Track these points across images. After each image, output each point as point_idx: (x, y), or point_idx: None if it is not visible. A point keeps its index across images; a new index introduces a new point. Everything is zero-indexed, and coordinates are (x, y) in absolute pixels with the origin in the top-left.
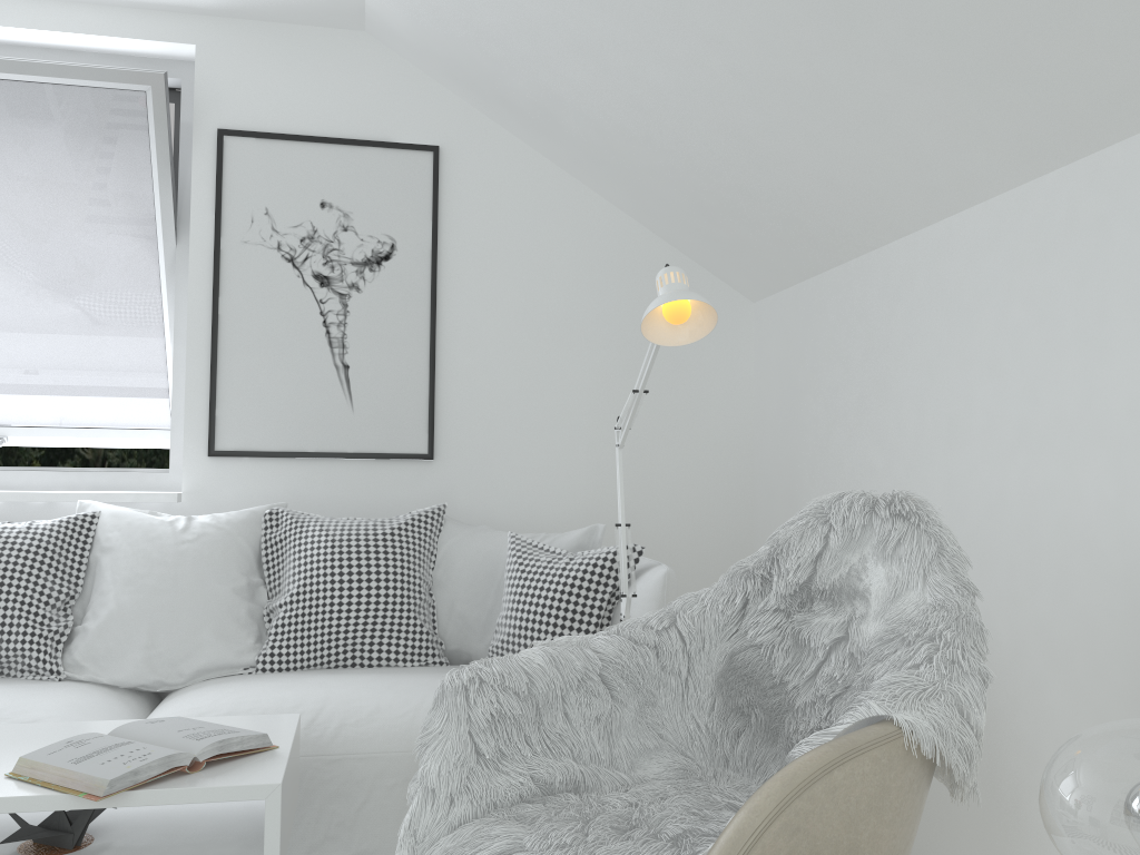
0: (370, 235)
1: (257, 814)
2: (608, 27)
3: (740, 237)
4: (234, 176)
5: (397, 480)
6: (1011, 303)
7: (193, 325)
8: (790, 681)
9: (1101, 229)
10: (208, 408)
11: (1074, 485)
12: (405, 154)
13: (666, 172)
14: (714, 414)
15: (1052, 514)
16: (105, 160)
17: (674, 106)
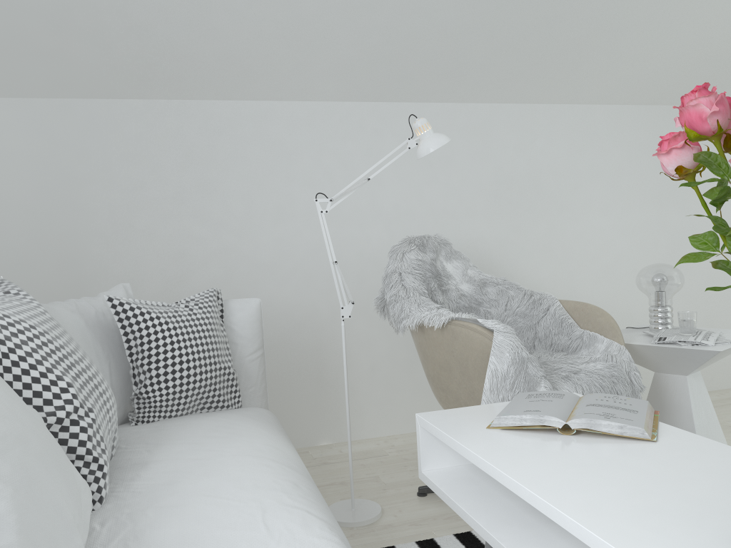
0: None
1: None
2: None
3: (67, 52)
4: None
5: None
6: (323, 155)
7: None
8: None
9: (377, 134)
10: None
11: (366, 237)
12: None
13: None
14: None
15: (354, 250)
16: None
17: None
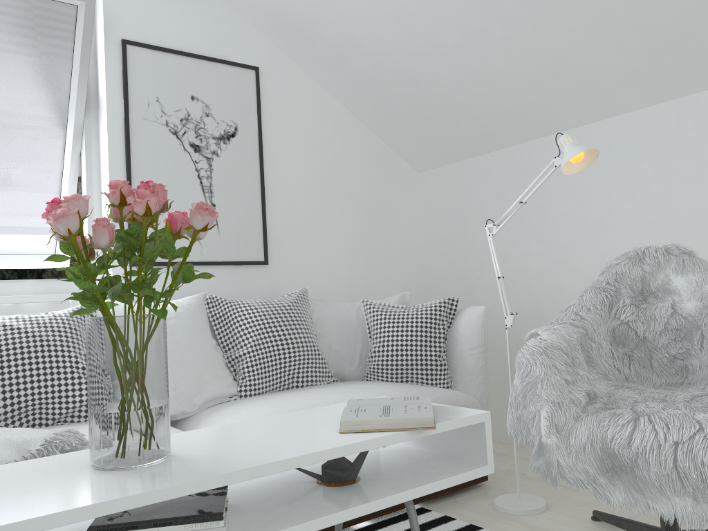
0: (222, 120)
1: (404, 450)
2: (433, 6)
3: (438, 134)
4: (135, 73)
5: (248, 278)
6: (639, 164)
7: (112, 175)
8: (648, 336)
9: (699, 128)
10: None
11: (689, 245)
12: (239, 70)
13: (410, 93)
14: (405, 235)
15: None
16: (38, 52)
17: (447, 55)
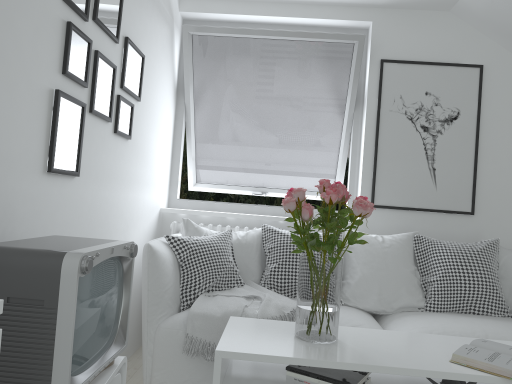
0: (447, 107)
1: None
2: None
3: None
4: (387, 80)
5: (455, 223)
6: None
7: (366, 148)
8: None
9: None
10: (371, 185)
11: None
12: (466, 69)
13: None
14: None
15: None
16: (330, 74)
17: None
